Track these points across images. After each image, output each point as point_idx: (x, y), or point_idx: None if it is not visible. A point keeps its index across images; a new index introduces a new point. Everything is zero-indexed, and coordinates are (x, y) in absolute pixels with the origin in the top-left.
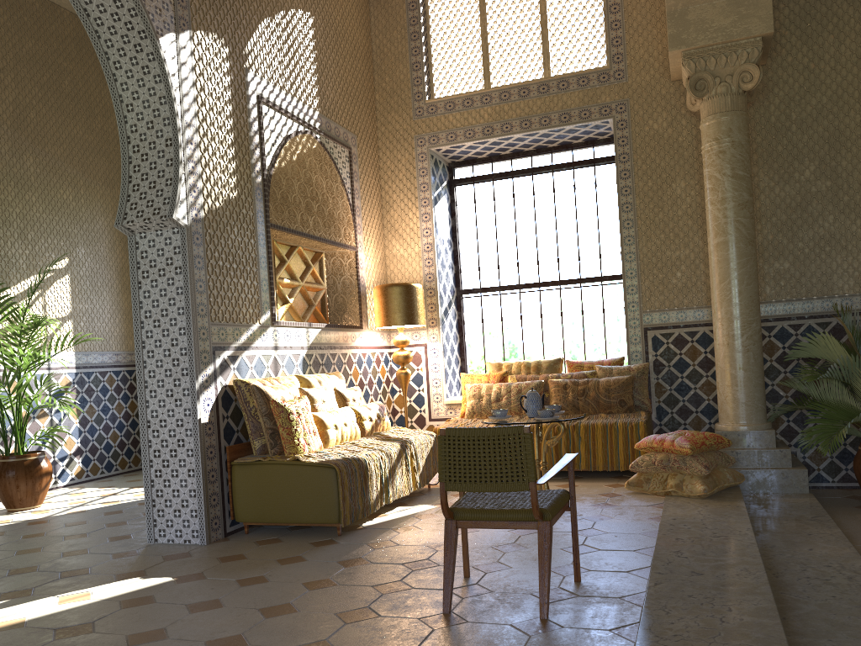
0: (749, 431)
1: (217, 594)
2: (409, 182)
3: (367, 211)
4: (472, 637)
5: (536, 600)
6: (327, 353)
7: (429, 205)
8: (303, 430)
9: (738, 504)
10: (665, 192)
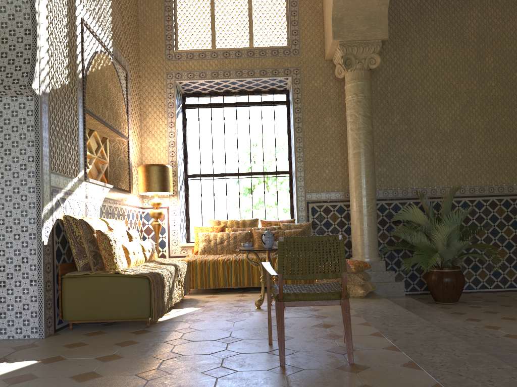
0: (371, 261)
1: (88, 368)
2: (160, 101)
3: (134, 116)
4: (319, 377)
5: (333, 353)
6: (112, 206)
7: (174, 117)
8: (118, 252)
9: (385, 300)
10: (320, 123)
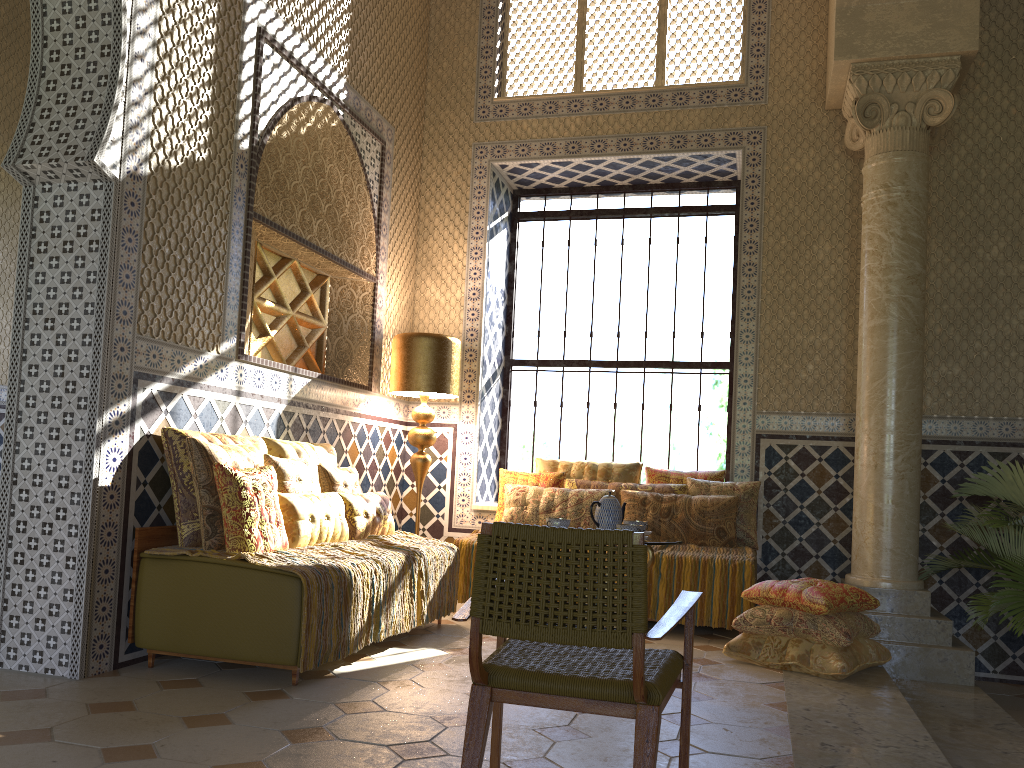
0: (895, 590)
1: None
2: (458, 203)
3: (397, 233)
4: None
5: None
6: (316, 416)
7: (482, 238)
8: (259, 515)
9: (893, 694)
10: (803, 255)
